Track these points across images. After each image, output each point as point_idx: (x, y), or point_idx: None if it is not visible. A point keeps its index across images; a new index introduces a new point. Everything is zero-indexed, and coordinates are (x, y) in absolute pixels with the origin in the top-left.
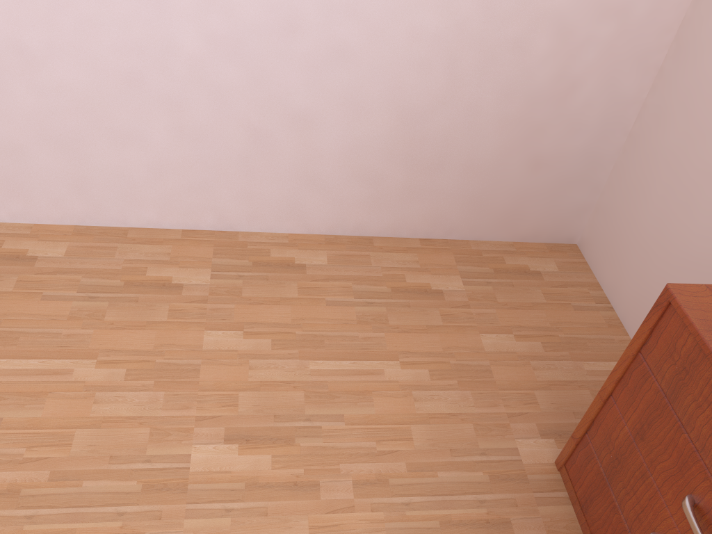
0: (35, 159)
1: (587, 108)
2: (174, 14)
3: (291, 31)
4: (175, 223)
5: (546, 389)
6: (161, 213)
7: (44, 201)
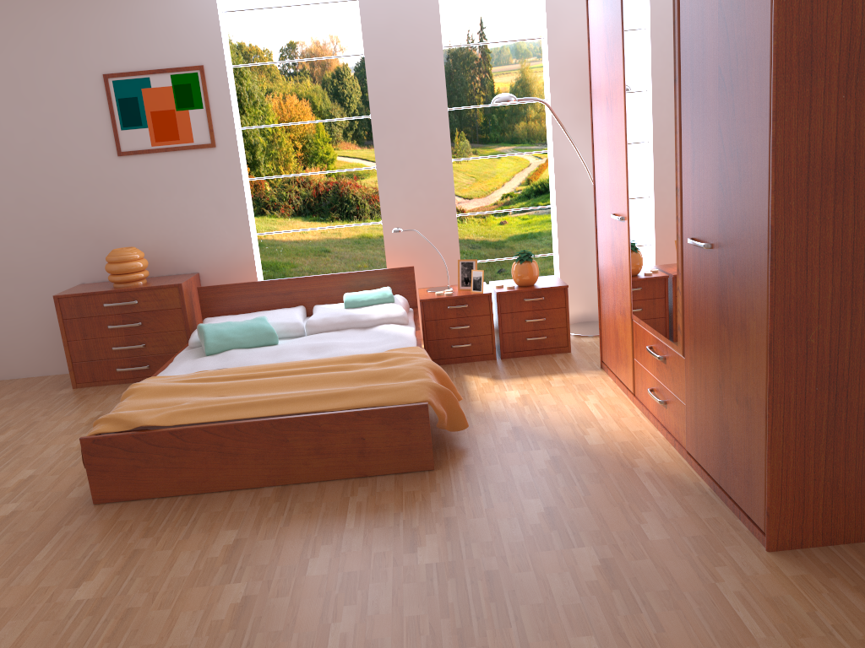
0: None
1: None
2: None
3: None
4: None
5: (42, 389)
6: None
7: None
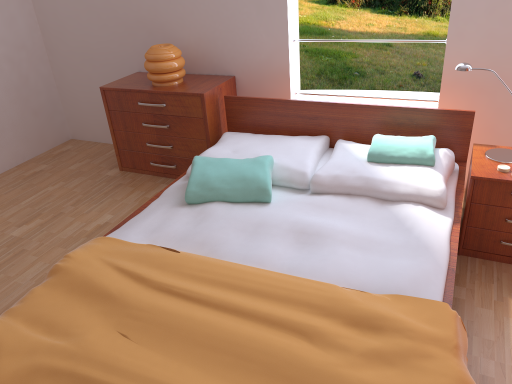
0: None
1: (37, 84)
2: None
3: None
4: None
5: (101, 163)
6: None
7: None
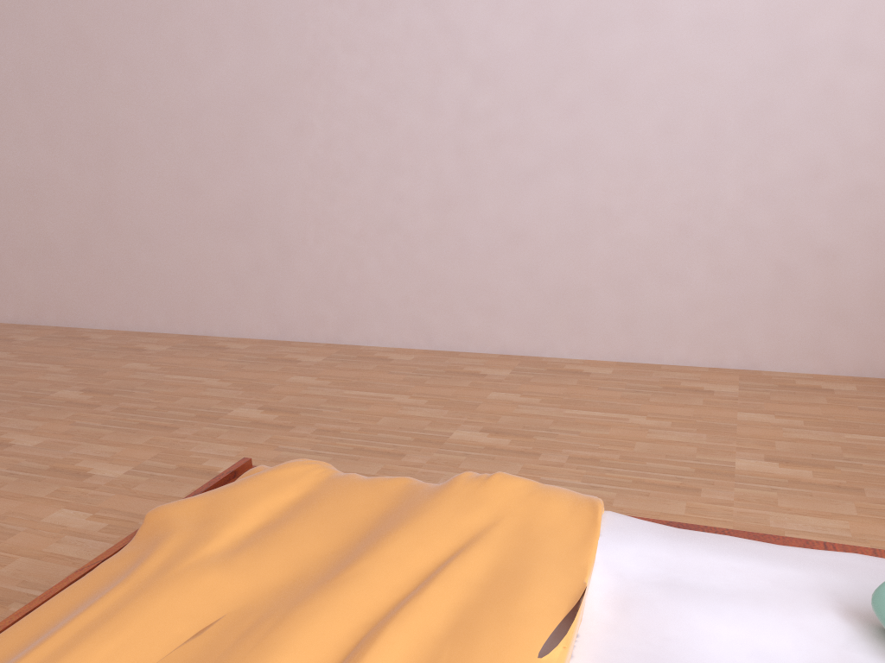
0: (598, 300)
1: None
2: (722, 174)
3: (817, 177)
4: (702, 361)
5: None
6: (691, 350)
7: (597, 338)
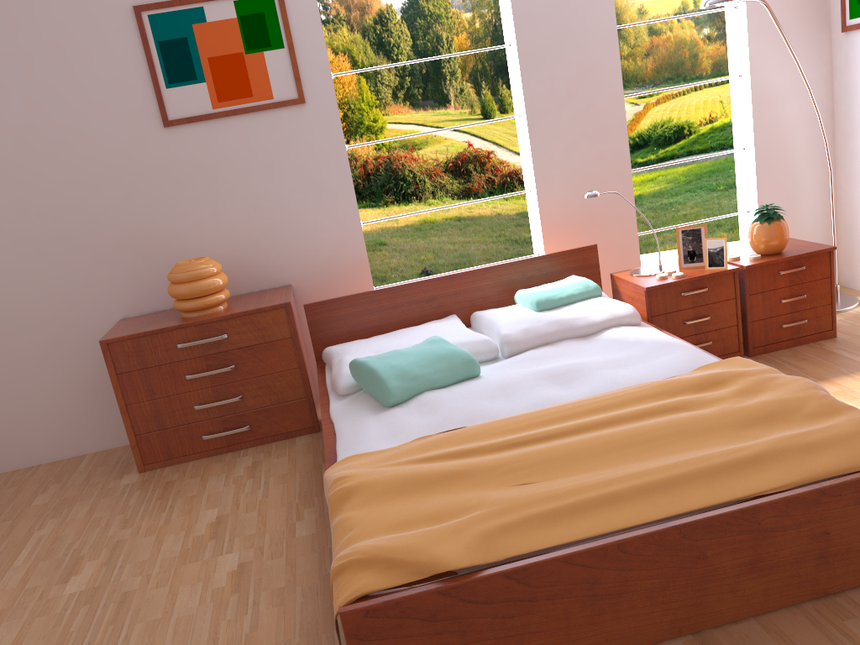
0: None
1: None
2: None
3: None
4: None
5: (90, 479)
6: None
7: None
